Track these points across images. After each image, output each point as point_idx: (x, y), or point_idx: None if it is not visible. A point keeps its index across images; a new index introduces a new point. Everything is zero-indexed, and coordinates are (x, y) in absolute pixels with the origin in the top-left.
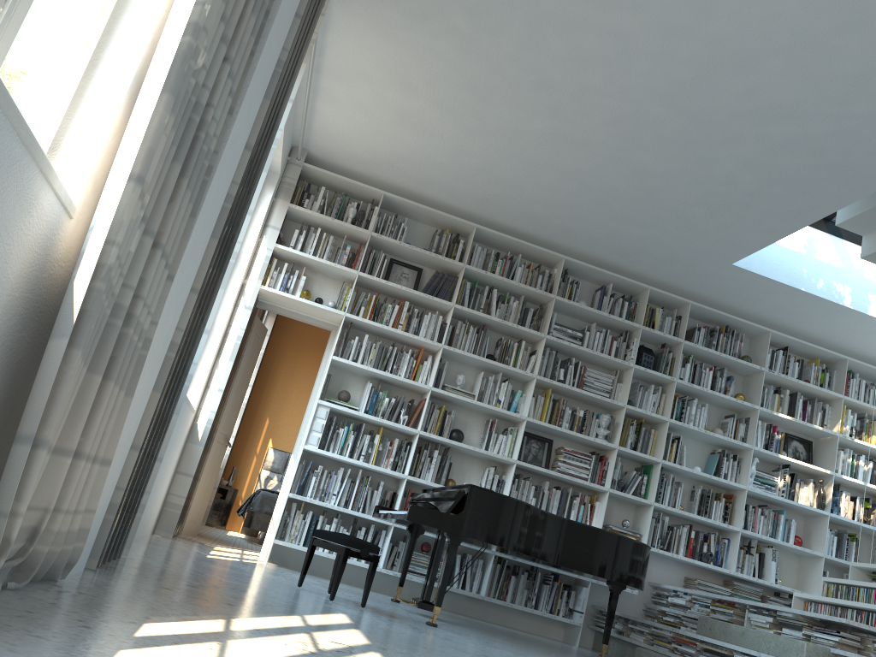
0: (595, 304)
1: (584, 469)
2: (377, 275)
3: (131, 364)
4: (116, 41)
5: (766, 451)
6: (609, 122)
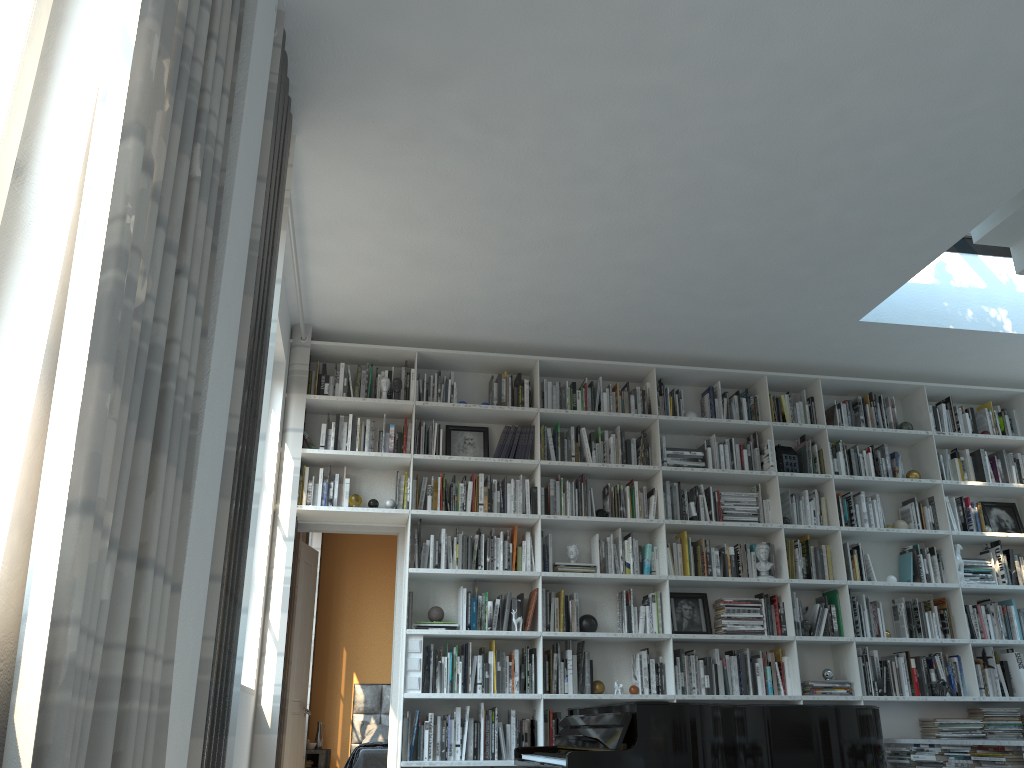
0: (707, 412)
1: (756, 619)
2: (436, 451)
3: (148, 743)
4: (8, 304)
5: (967, 532)
6: (672, 198)
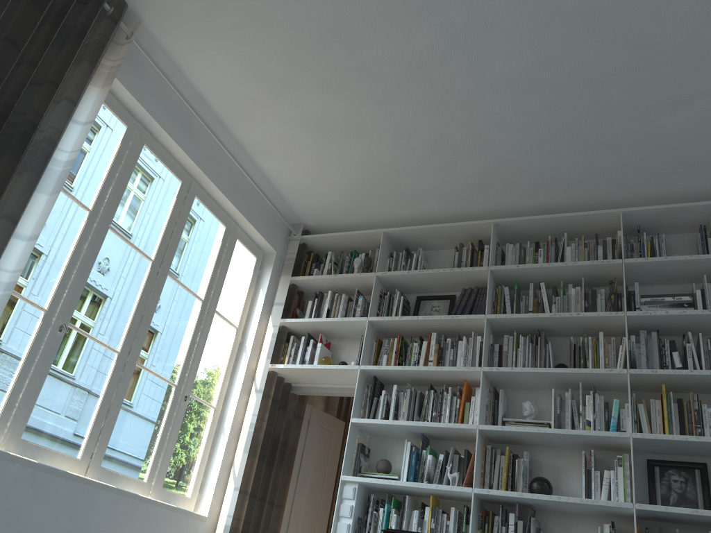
0: (699, 253)
1: None
2: (396, 315)
3: None
4: None
5: None
6: None
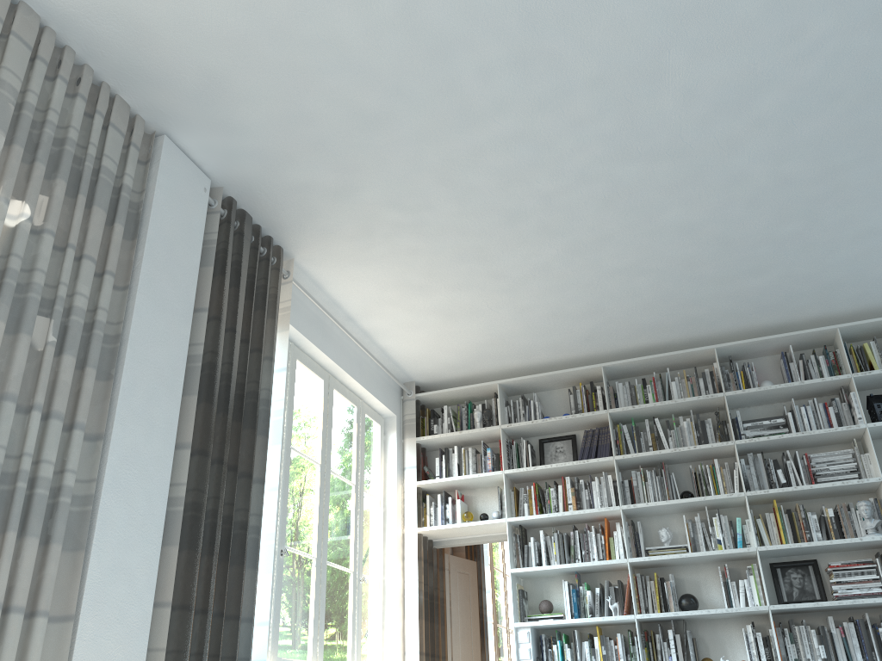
0: (784, 377)
1: (872, 581)
2: (527, 463)
3: None
4: None
5: None
6: (603, 208)
